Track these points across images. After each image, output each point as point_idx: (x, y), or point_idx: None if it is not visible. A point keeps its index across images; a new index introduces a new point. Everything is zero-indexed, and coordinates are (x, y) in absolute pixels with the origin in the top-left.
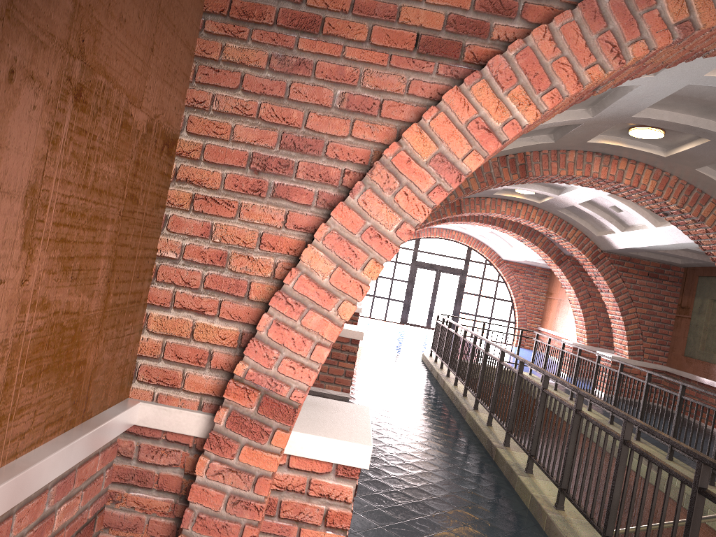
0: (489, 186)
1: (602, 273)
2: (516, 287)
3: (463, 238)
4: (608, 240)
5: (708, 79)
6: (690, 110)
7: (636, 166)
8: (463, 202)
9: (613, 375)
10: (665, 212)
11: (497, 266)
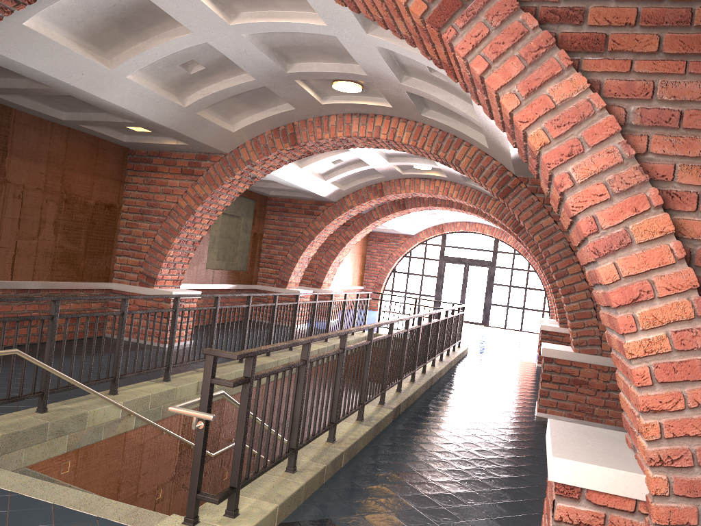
0: (272, 156)
1: (525, 241)
2: None
3: (487, 229)
4: None
5: (242, 27)
6: (324, 58)
7: (391, 120)
8: (385, 185)
9: None
10: (445, 163)
11: (524, 254)
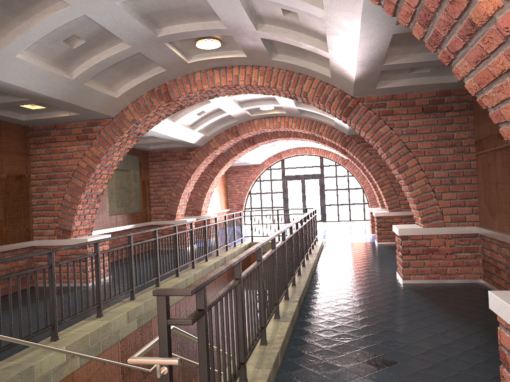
0: (152, 114)
1: (352, 152)
2: (361, 176)
3: (313, 151)
4: (339, 126)
5: None
6: (189, 18)
7: (246, 69)
8: (239, 127)
9: (380, 227)
10: (293, 97)
11: (343, 165)
